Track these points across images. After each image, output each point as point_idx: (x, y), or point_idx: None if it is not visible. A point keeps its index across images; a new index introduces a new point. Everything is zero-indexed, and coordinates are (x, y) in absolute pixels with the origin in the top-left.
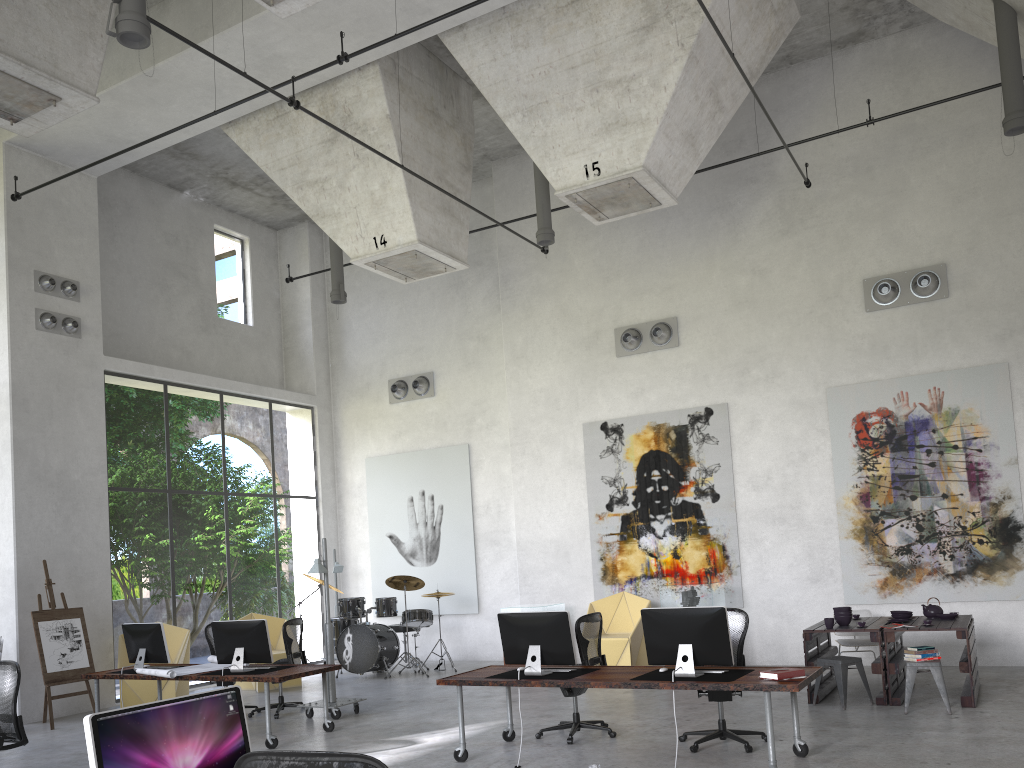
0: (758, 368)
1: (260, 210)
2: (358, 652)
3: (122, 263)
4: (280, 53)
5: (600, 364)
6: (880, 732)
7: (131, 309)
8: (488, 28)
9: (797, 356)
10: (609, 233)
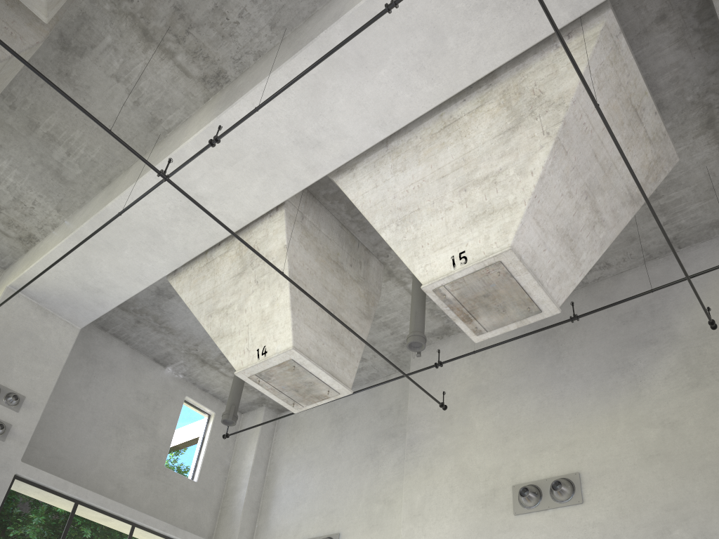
0: (682, 528)
1: (226, 391)
2: None
3: (88, 404)
4: (201, 193)
5: (496, 522)
6: None
7: (81, 440)
8: (373, 164)
9: None
10: (509, 398)
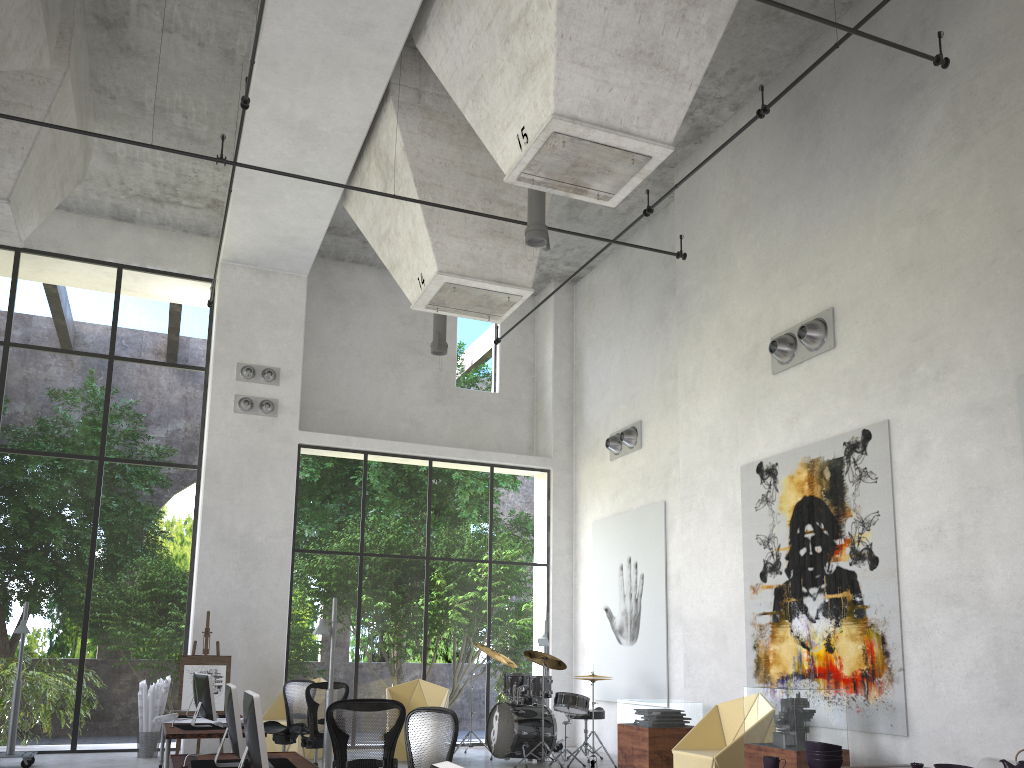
0: (926, 362)
1: None
2: (501, 734)
3: (352, 348)
4: (304, 119)
5: (758, 387)
6: None
7: (358, 388)
8: (437, 18)
9: (976, 334)
10: (768, 216)
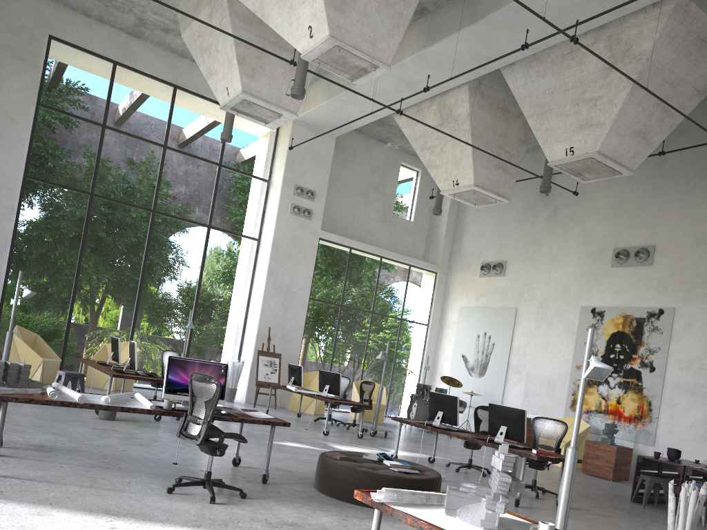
0: (701, 287)
1: None
2: (417, 414)
3: (344, 182)
4: (414, 80)
5: (600, 270)
6: (633, 517)
7: (344, 206)
8: (525, 65)
9: None
10: (624, 185)
